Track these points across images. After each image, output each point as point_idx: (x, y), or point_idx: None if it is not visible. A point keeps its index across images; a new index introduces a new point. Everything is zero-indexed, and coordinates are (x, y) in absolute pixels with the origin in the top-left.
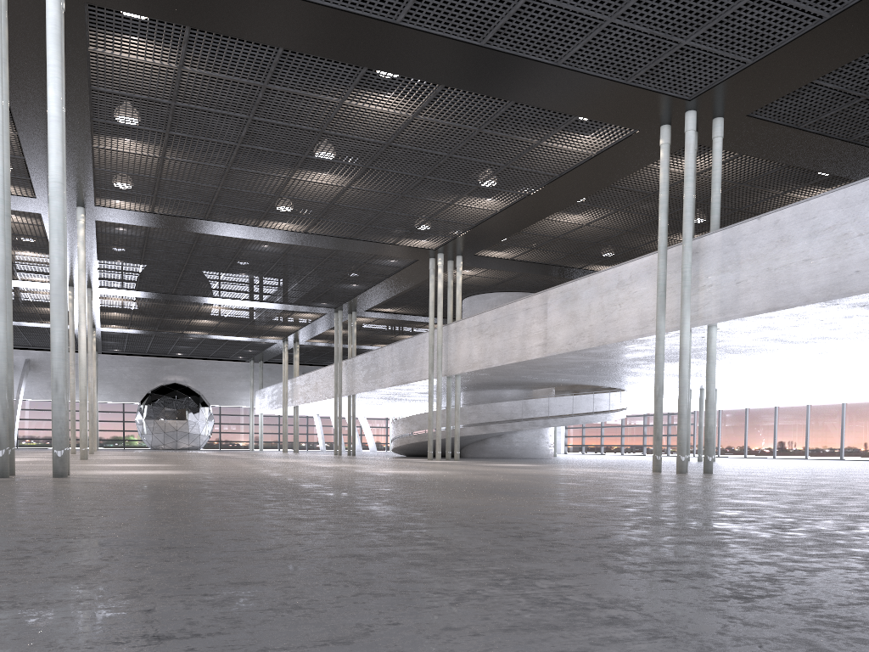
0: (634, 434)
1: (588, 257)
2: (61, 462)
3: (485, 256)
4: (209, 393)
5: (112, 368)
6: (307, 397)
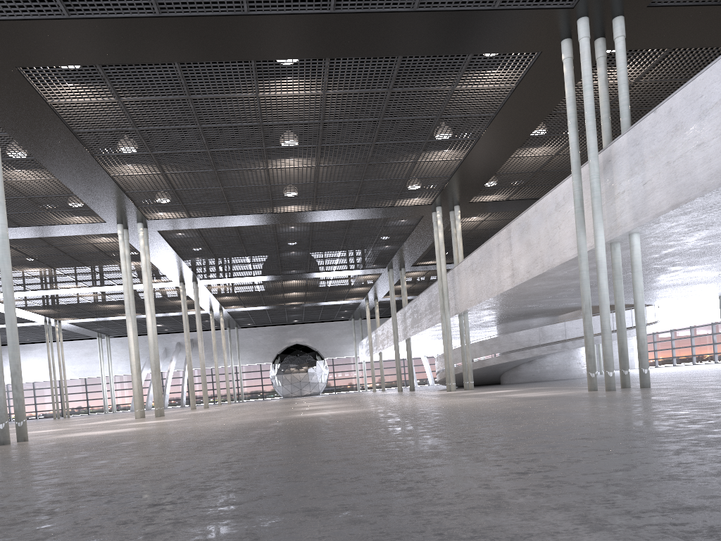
0: (704, 343)
1: None
2: (2, 432)
3: (480, 202)
4: (323, 349)
5: (250, 338)
6: (383, 344)
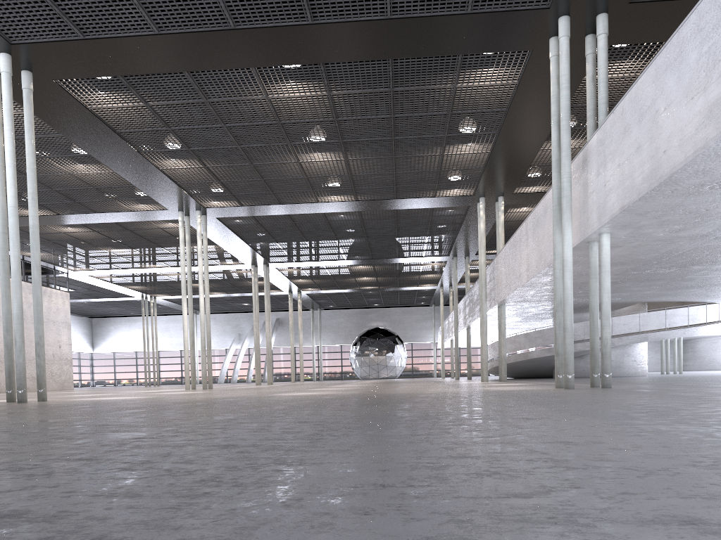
0: None
1: None
2: (20, 392)
3: (525, 193)
4: (402, 333)
5: (332, 319)
6: (452, 332)
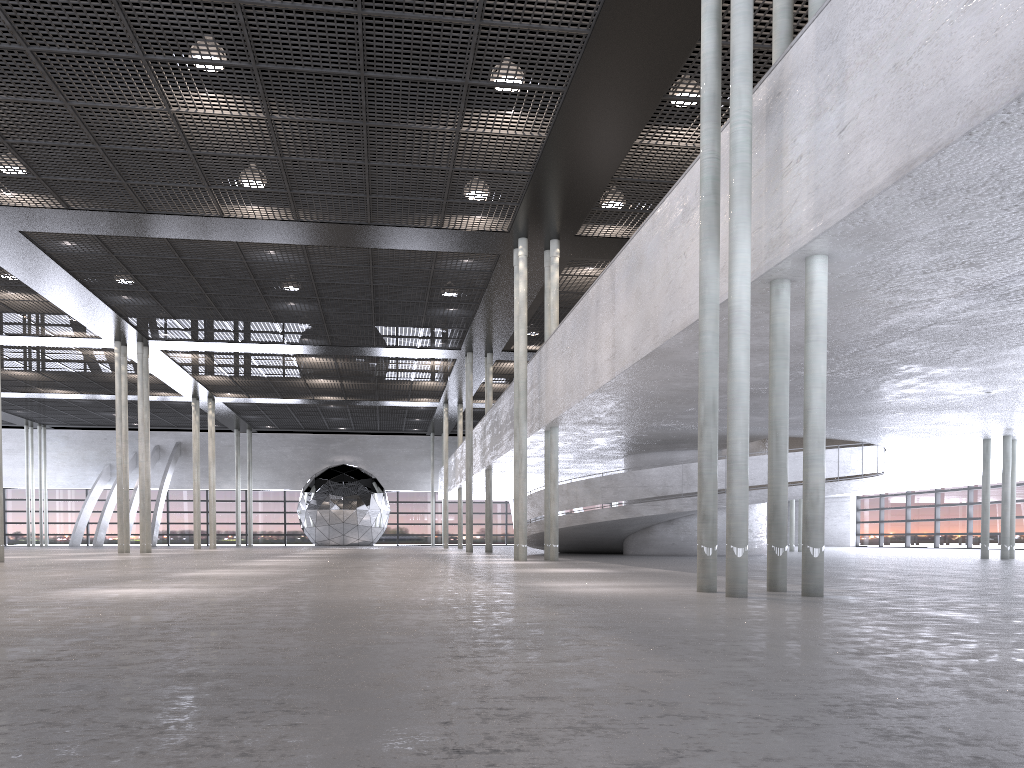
0: (954, 516)
1: None
2: None
3: (595, 237)
4: (383, 476)
5: (271, 448)
6: (461, 475)
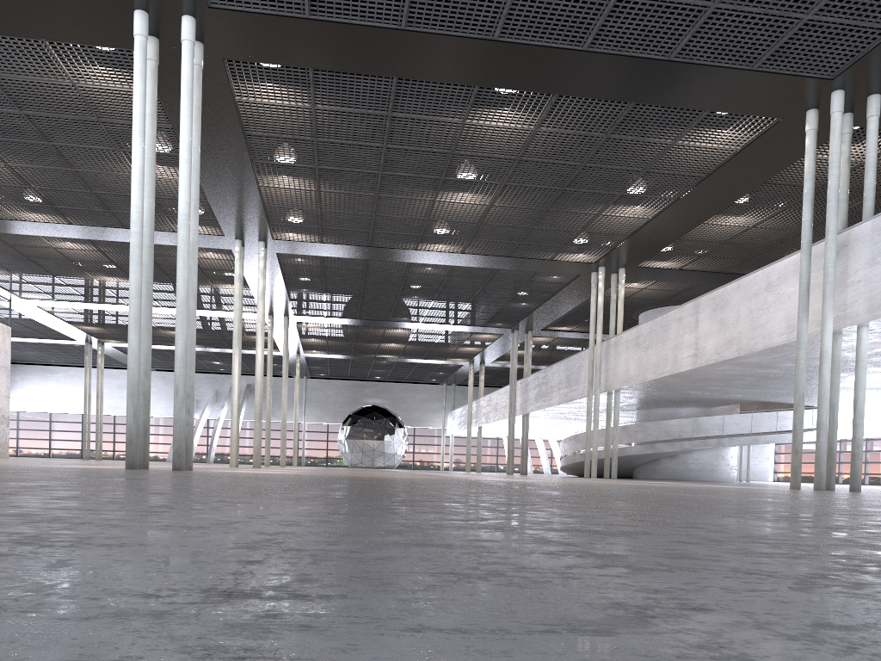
0: None
1: (766, 262)
2: (178, 457)
3: (650, 267)
4: (404, 415)
5: (319, 391)
6: (488, 418)
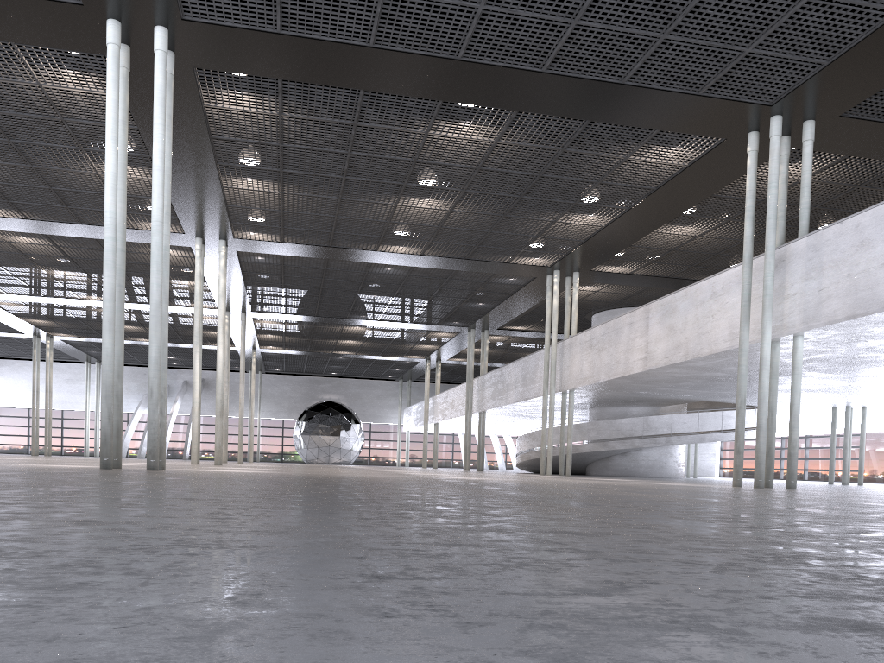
0: None
1: (712, 269)
2: (153, 457)
3: (603, 272)
4: (360, 410)
5: (274, 386)
6: (445, 414)
